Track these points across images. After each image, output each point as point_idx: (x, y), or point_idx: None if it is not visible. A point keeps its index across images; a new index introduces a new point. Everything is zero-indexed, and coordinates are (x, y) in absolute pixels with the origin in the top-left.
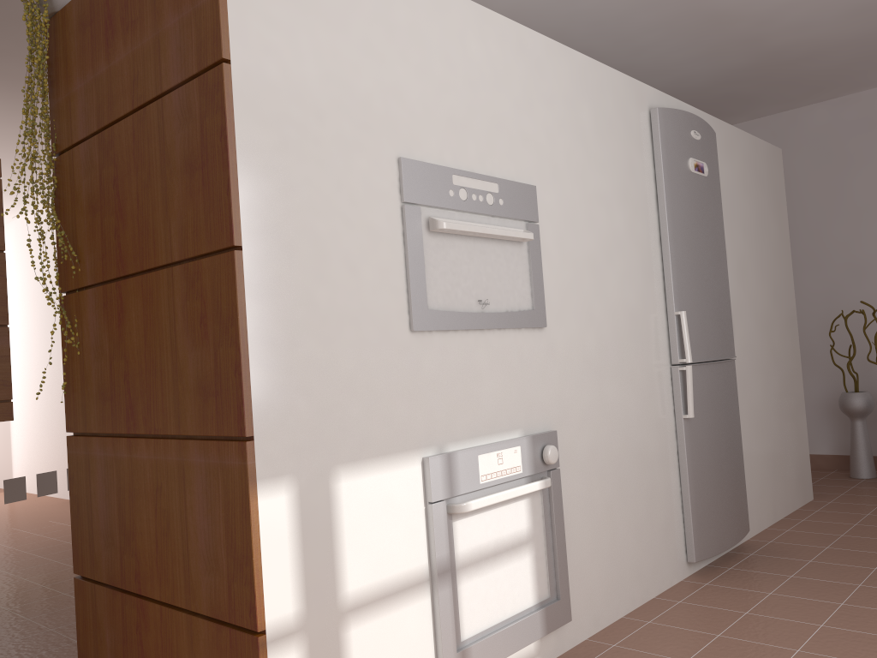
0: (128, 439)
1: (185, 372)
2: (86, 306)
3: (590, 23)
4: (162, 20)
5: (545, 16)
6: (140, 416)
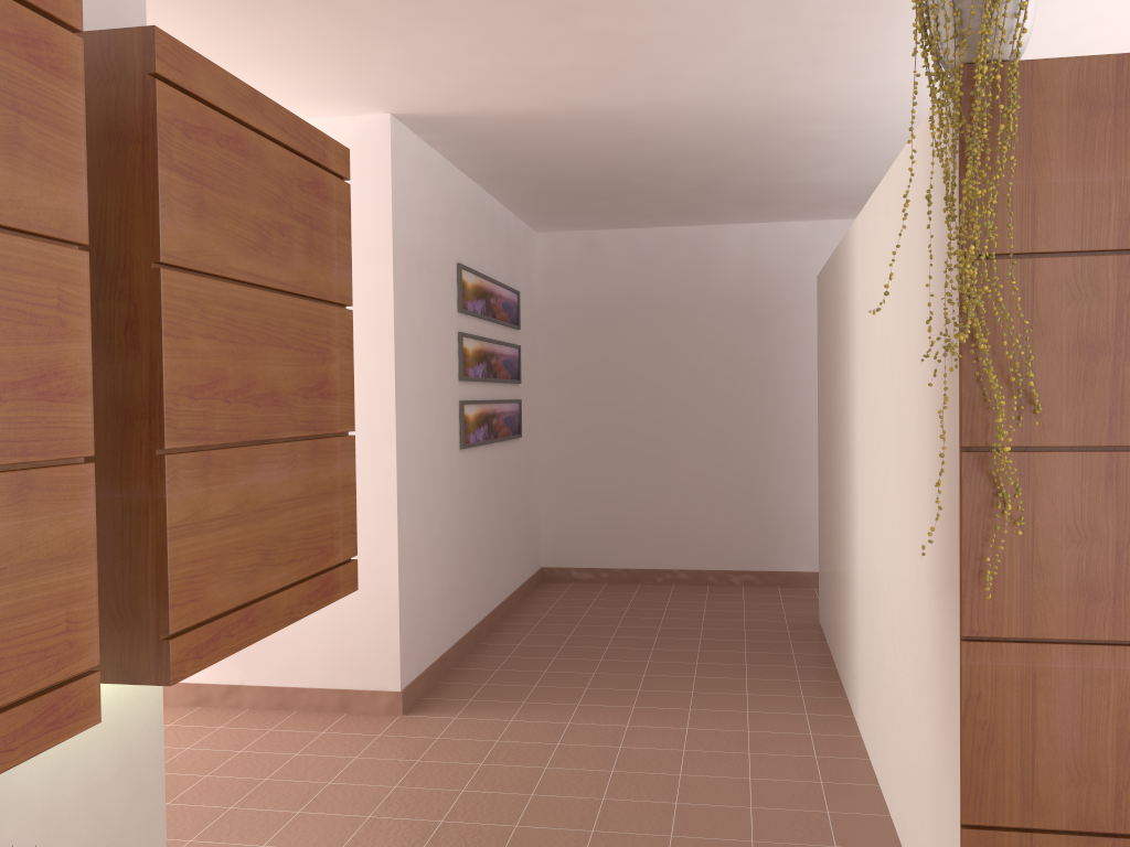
0: None
1: None
2: (1053, 473)
3: None
4: None
5: None
6: None
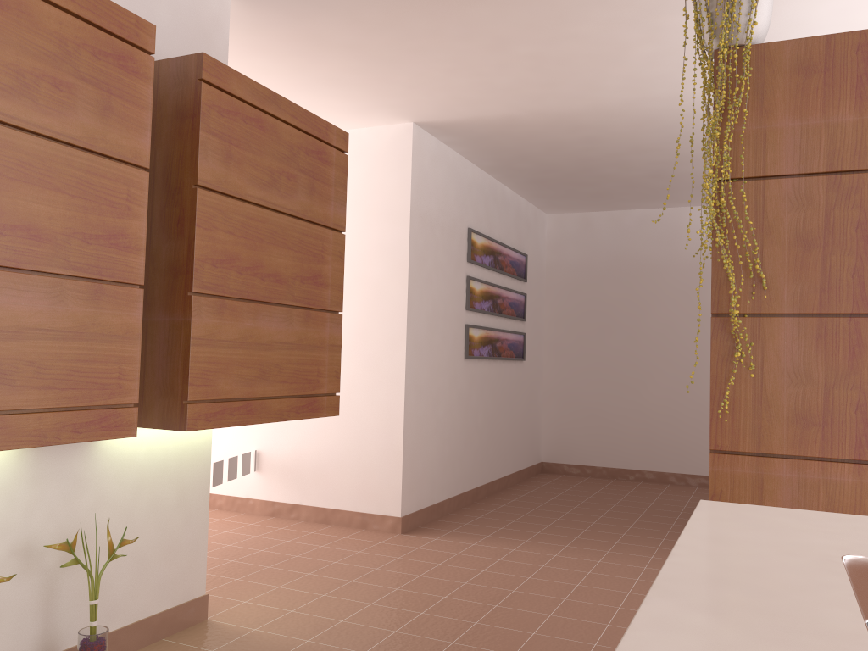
0: (856, 464)
1: None
2: (777, 332)
3: None
4: None
5: None
6: None
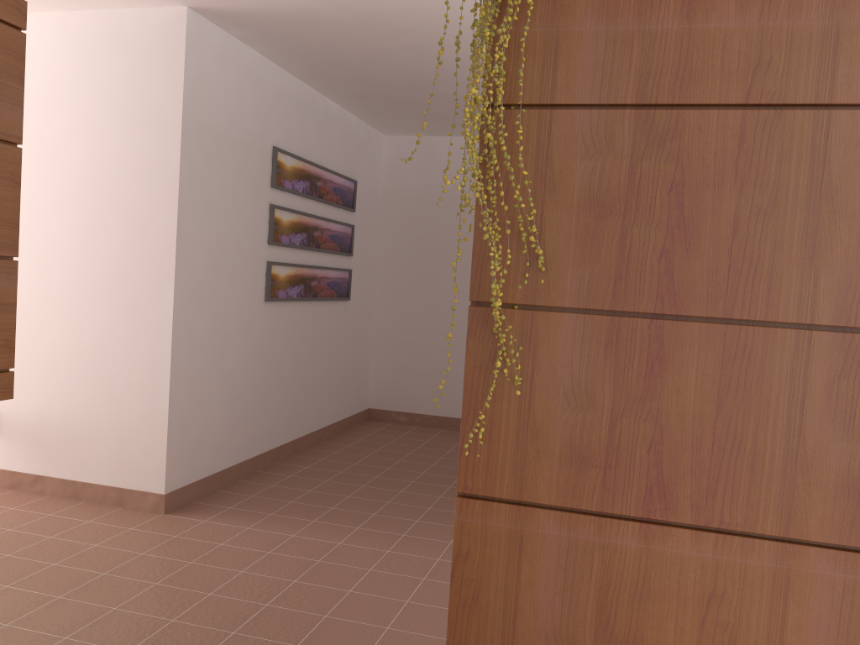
0: (643, 524)
1: (817, 464)
2: (554, 334)
3: None
4: (851, 9)
5: None
6: (682, 501)
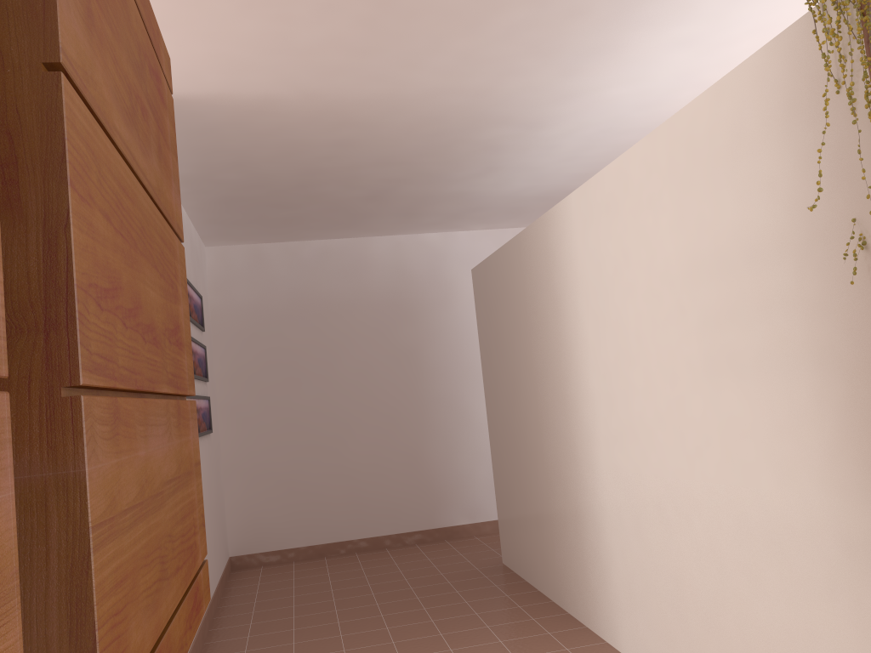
0: None
1: None
2: None
3: (605, 128)
4: None
5: (606, 112)
6: None
